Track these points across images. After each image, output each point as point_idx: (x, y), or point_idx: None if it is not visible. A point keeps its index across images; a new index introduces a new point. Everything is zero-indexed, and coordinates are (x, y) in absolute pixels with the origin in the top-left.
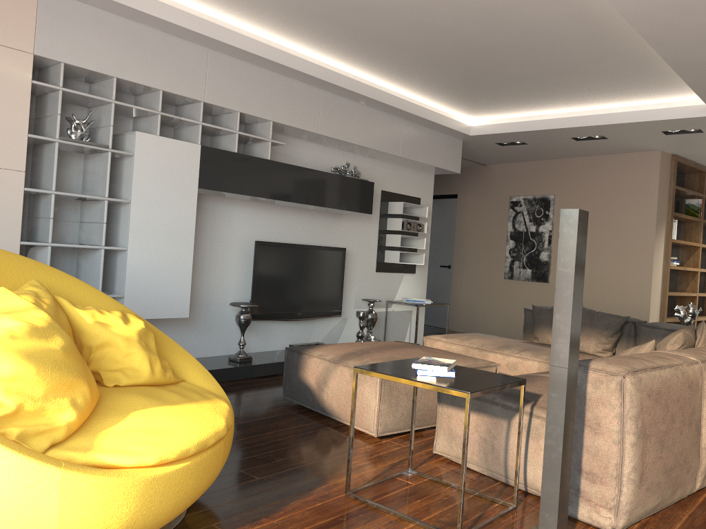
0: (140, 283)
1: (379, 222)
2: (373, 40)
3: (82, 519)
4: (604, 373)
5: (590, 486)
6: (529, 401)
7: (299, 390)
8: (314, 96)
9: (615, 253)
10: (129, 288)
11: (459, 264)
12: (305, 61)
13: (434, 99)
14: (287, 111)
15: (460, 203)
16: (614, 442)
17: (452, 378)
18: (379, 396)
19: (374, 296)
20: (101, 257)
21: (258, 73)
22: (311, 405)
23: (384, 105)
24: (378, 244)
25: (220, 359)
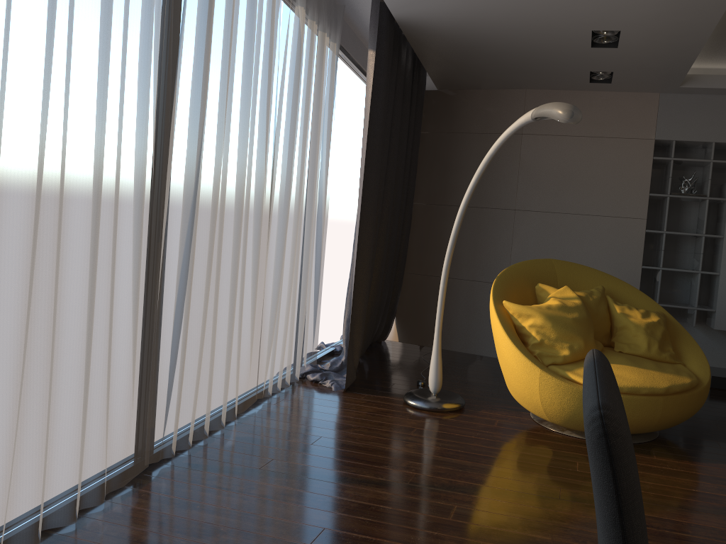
0: None
1: None
2: None
3: (549, 398)
4: None
5: None
6: None
7: None
8: None
9: None
10: (720, 305)
11: None
12: None
13: None
14: None
15: None
16: None
17: None
18: None
19: None
20: (698, 279)
21: None
22: None
23: None
24: None
25: None
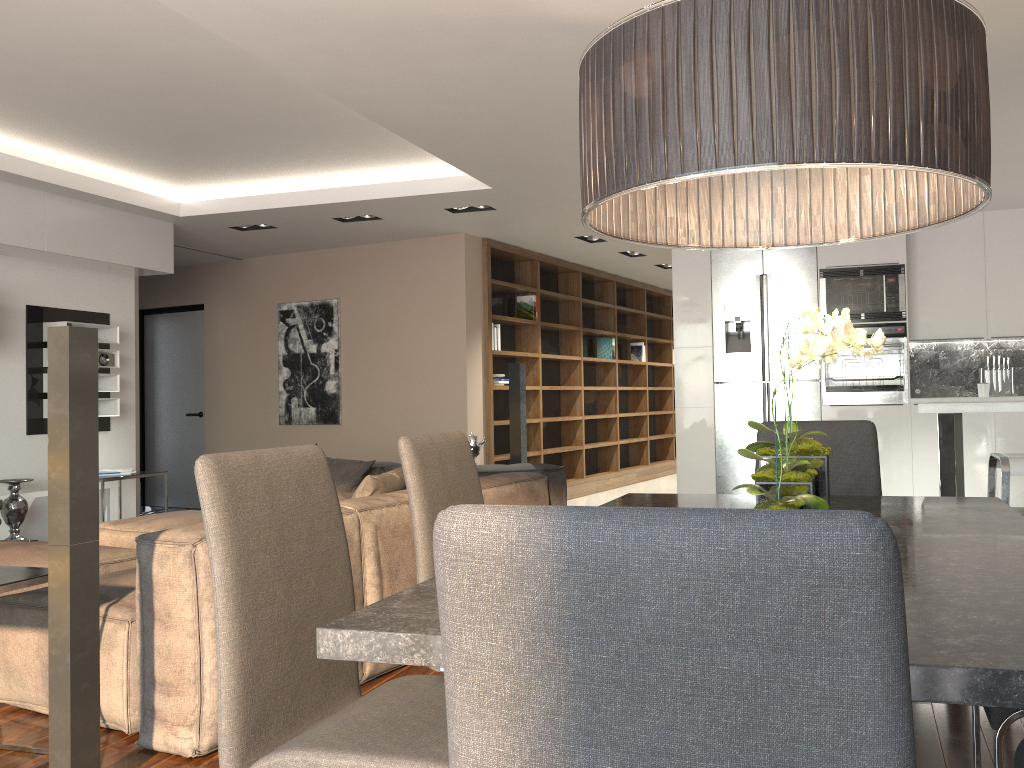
0: None
1: (27, 355)
2: None
3: None
4: (173, 544)
5: (165, 701)
6: (110, 600)
7: None
8: None
9: (421, 374)
10: None
11: (215, 408)
12: None
13: (98, 163)
14: None
15: (209, 317)
16: (189, 635)
17: None
18: None
19: (28, 473)
20: None
21: None
22: None
23: None
24: (28, 391)
25: None
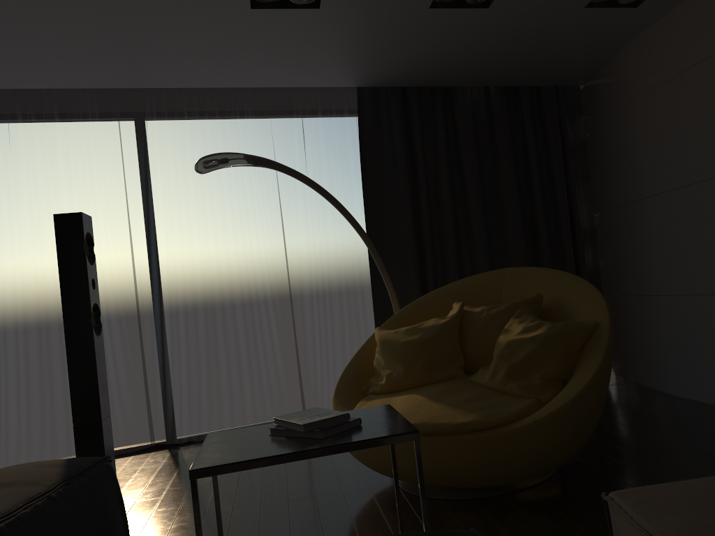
0: None
1: None
2: None
3: None
4: None
5: None
6: None
7: None
8: None
9: None
10: None
11: None
12: None
13: None
14: None
15: None
16: None
17: (267, 433)
18: None
19: None
20: None
21: None
22: None
23: None
24: None
25: None
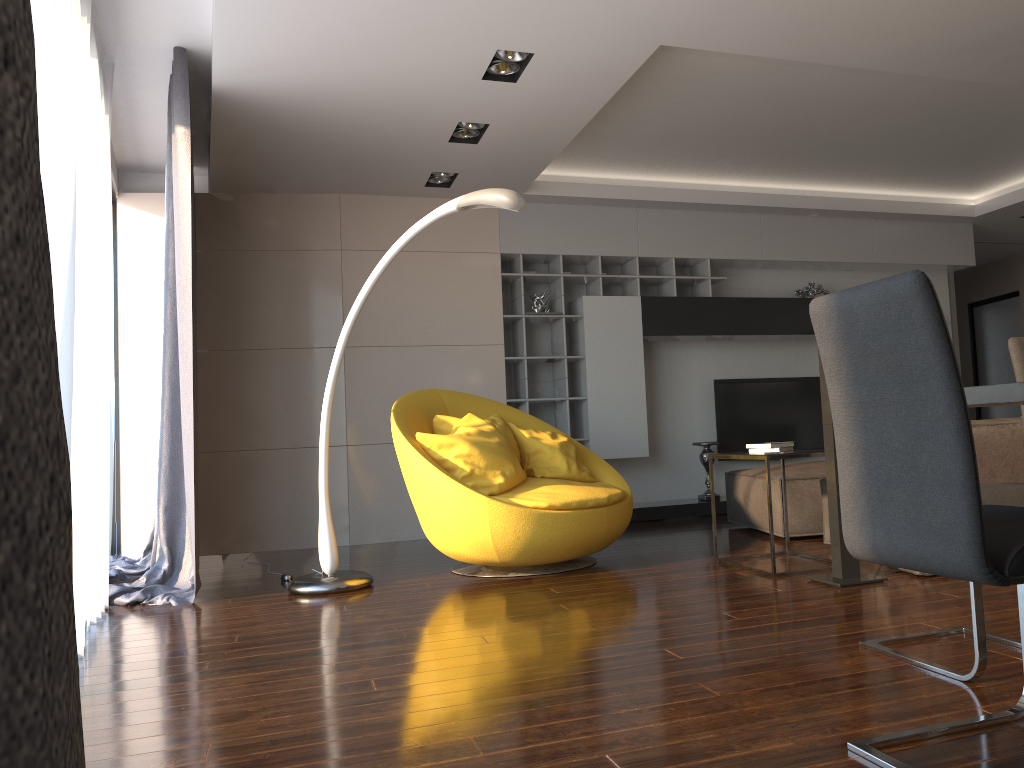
0: (601, 427)
1: None
2: (782, 158)
3: (502, 528)
4: None
5: None
6: None
7: (735, 509)
8: (753, 222)
9: None
10: (593, 431)
11: None
12: (730, 193)
13: (903, 188)
14: (724, 245)
15: (1023, 302)
16: None
17: (775, 452)
18: (781, 498)
19: None
20: (567, 407)
21: (688, 216)
22: (744, 522)
23: (838, 212)
24: None
25: (691, 500)
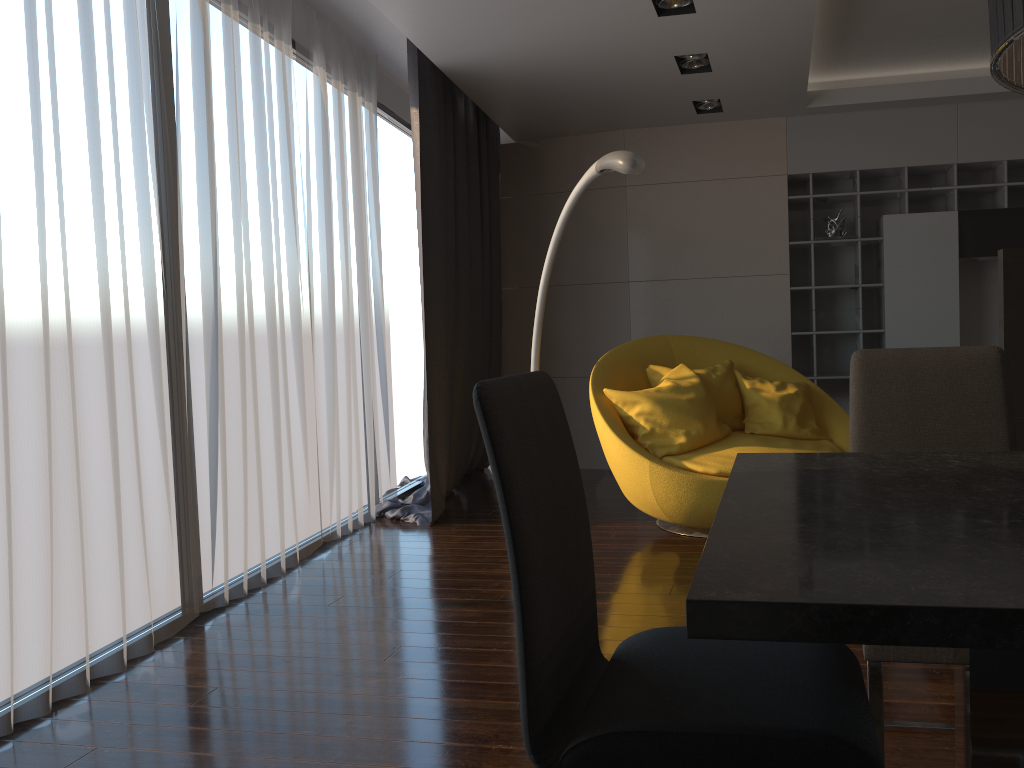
0: None
1: None
2: None
3: (663, 493)
4: None
5: None
6: None
7: None
8: None
9: None
10: None
11: None
12: None
13: None
14: None
15: None
16: None
17: None
18: None
19: None
20: (860, 341)
21: None
22: None
23: None
24: None
25: None
